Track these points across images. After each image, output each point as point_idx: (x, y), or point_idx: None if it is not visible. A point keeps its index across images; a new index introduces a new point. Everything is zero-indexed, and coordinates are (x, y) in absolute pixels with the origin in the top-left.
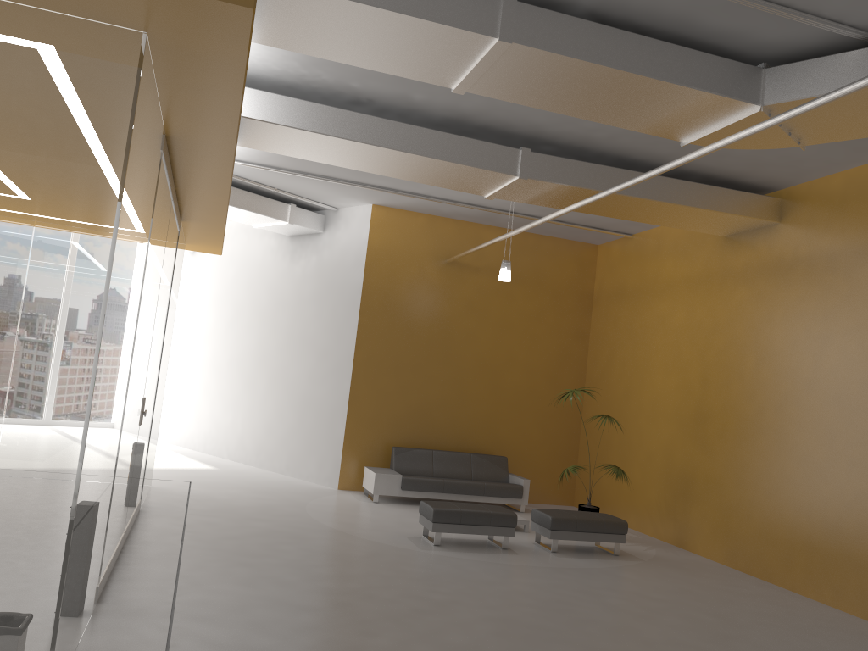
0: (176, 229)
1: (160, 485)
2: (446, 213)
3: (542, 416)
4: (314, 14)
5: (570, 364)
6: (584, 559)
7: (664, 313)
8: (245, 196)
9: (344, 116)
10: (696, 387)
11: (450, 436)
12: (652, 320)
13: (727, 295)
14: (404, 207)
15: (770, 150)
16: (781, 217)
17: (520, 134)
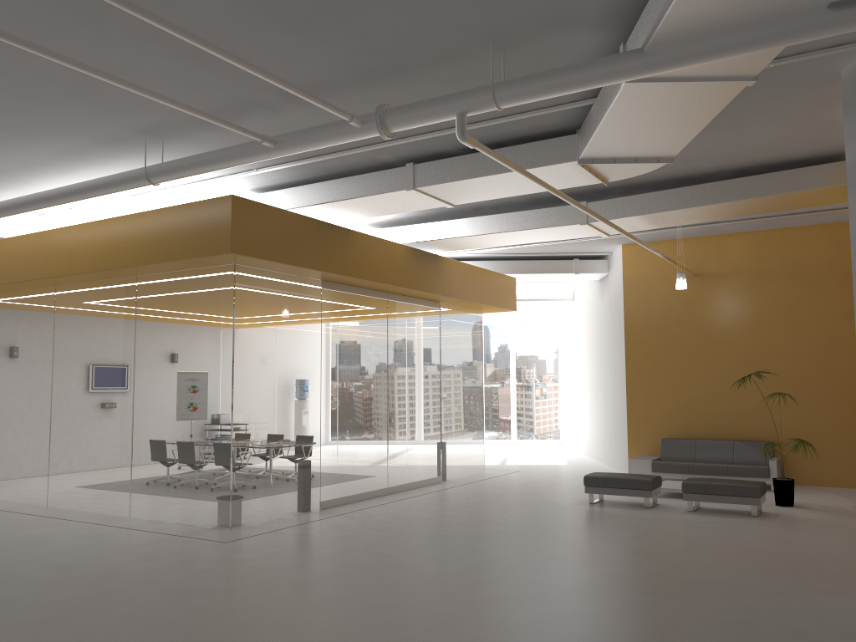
0: (427, 309)
1: (492, 472)
2: (678, 235)
3: (817, 401)
4: (343, 207)
5: (842, 346)
6: (705, 516)
7: None
8: (534, 264)
9: (462, 222)
10: None
11: (721, 426)
12: None
13: None
14: (644, 240)
15: (746, 142)
16: None
17: (582, 191)
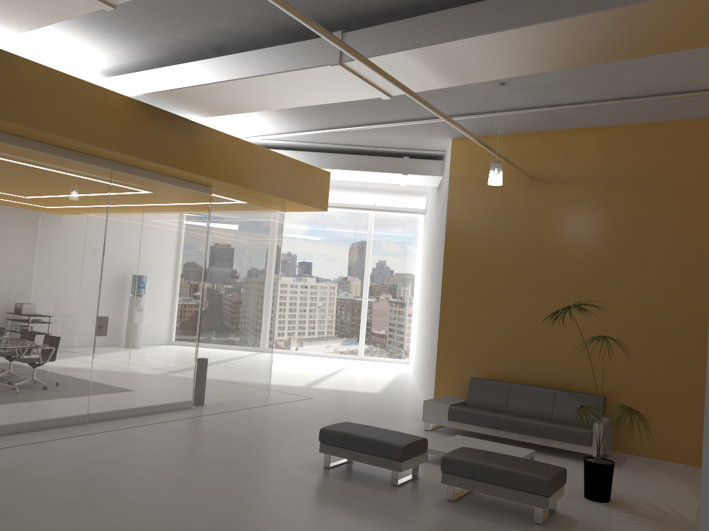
0: (188, 193)
1: (278, 397)
2: (515, 127)
3: (669, 349)
4: None
5: None
6: (463, 515)
7: None
8: (357, 159)
9: (195, 67)
10: None
11: (545, 369)
12: None
13: None
14: (476, 133)
15: None
16: None
17: (341, 19)
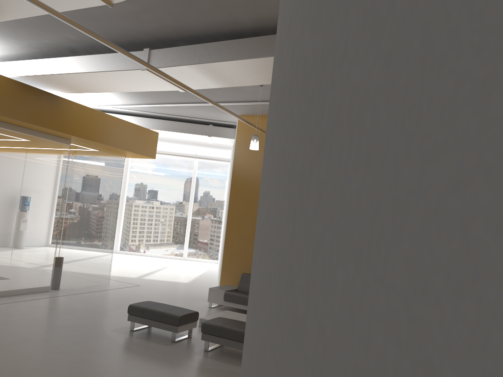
0: (53, 143)
1: (115, 284)
2: None
3: None
4: None
5: None
6: (211, 359)
7: None
8: (178, 124)
9: (55, 61)
10: None
11: None
12: None
13: None
14: (253, 113)
15: None
16: None
17: (150, 40)
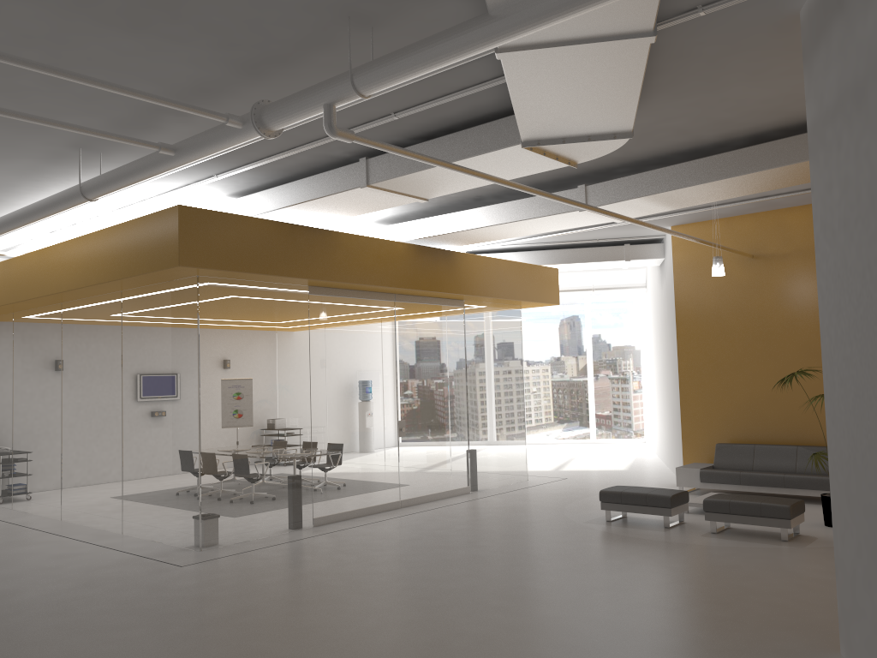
0: (447, 309)
1: (535, 480)
2: (730, 213)
3: None
4: (313, 209)
5: None
6: (726, 539)
7: None
8: (580, 252)
9: (462, 215)
10: None
11: (785, 429)
12: None
13: None
14: (693, 220)
15: (738, 105)
16: None
17: (582, 173)
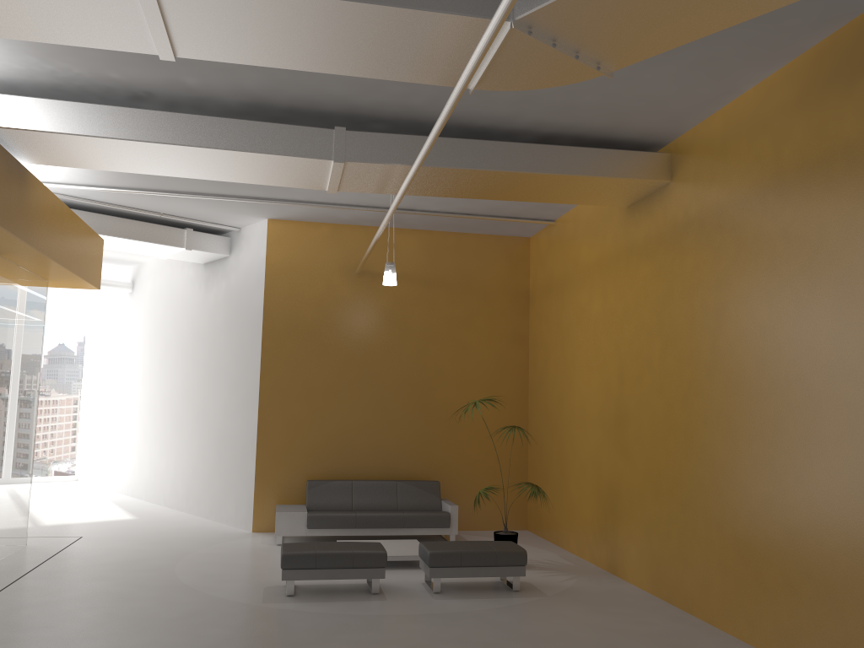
0: None
1: (39, 543)
2: (347, 219)
3: (481, 432)
4: None
5: (509, 372)
6: (468, 599)
7: (584, 303)
8: (130, 225)
9: (115, 113)
10: (614, 385)
11: (376, 463)
12: (575, 313)
13: (633, 274)
14: (301, 218)
15: (619, 92)
16: (672, 175)
17: (335, 112)
